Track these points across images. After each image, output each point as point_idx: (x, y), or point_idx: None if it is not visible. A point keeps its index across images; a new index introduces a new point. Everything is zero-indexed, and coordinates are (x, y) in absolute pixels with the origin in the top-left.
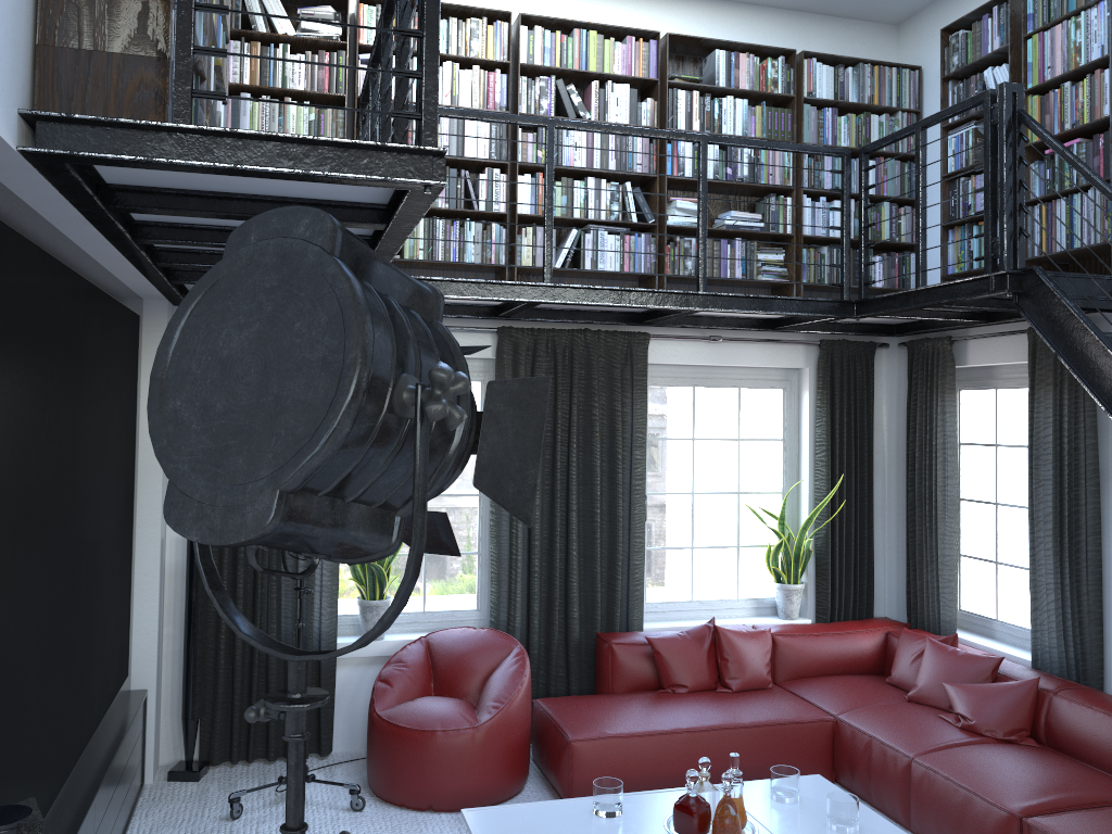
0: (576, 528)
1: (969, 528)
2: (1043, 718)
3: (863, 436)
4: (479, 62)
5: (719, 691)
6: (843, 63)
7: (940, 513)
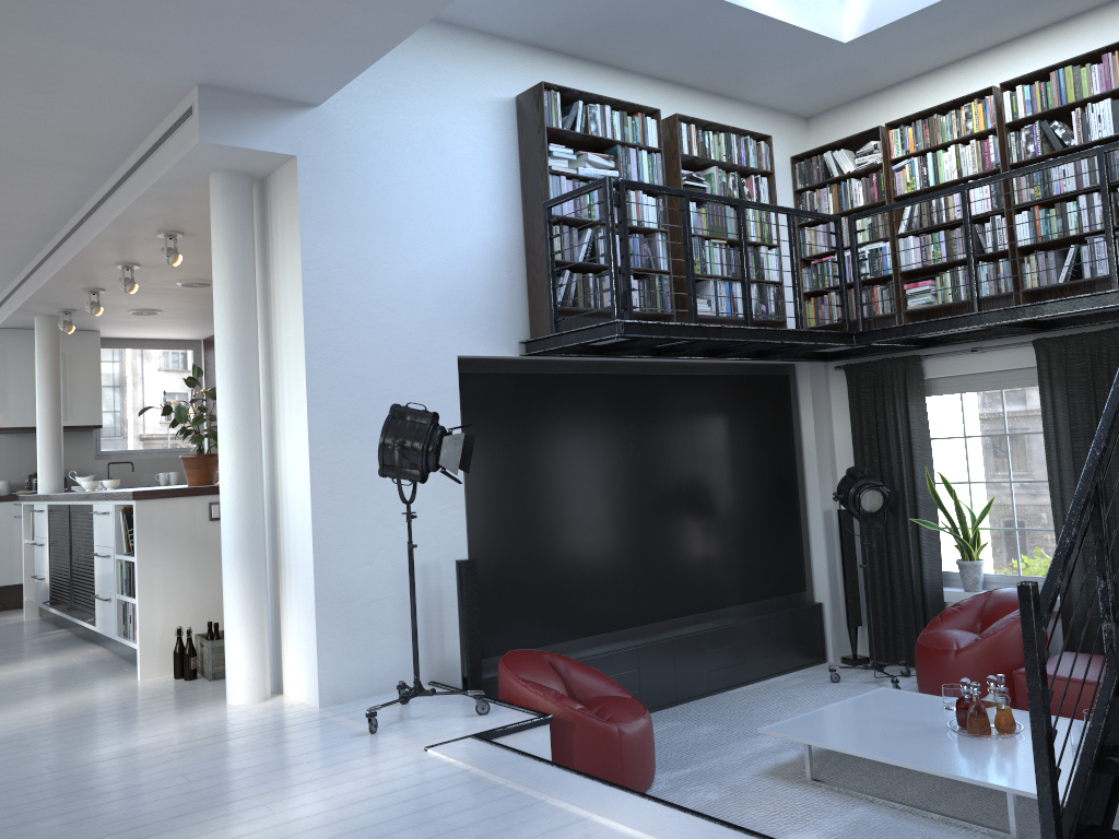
0: None
1: None
2: None
3: None
4: (976, 135)
5: None
6: None
7: None
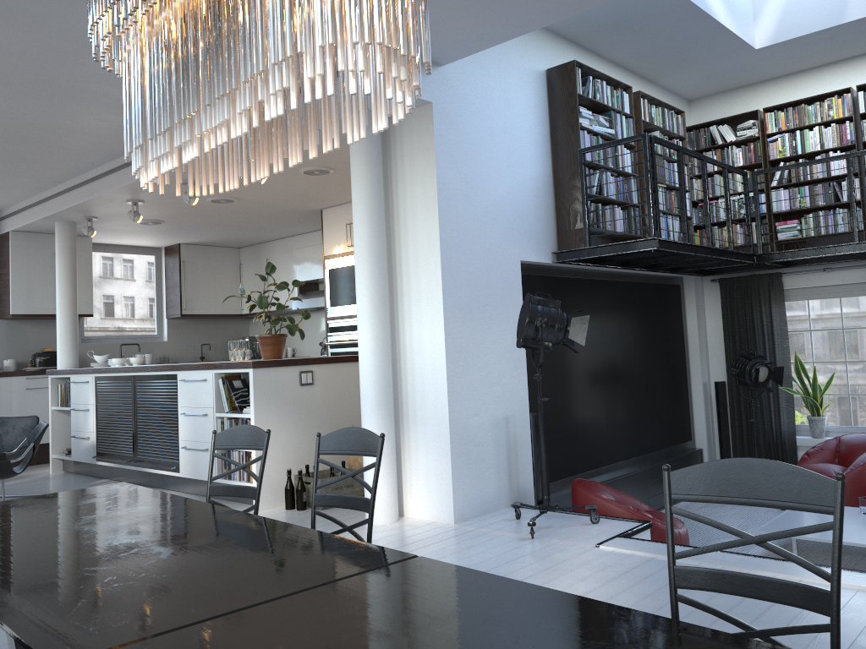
0: None
1: None
2: None
3: None
4: (835, 120)
5: None
6: None
7: None
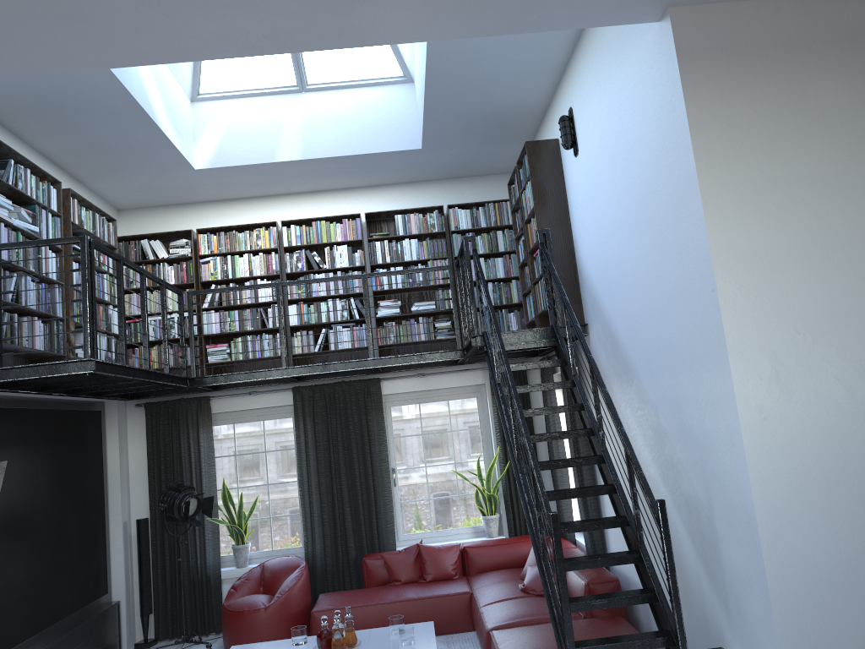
0: (346, 494)
1: None
2: None
3: None
4: (263, 250)
5: (419, 582)
6: (477, 204)
7: None
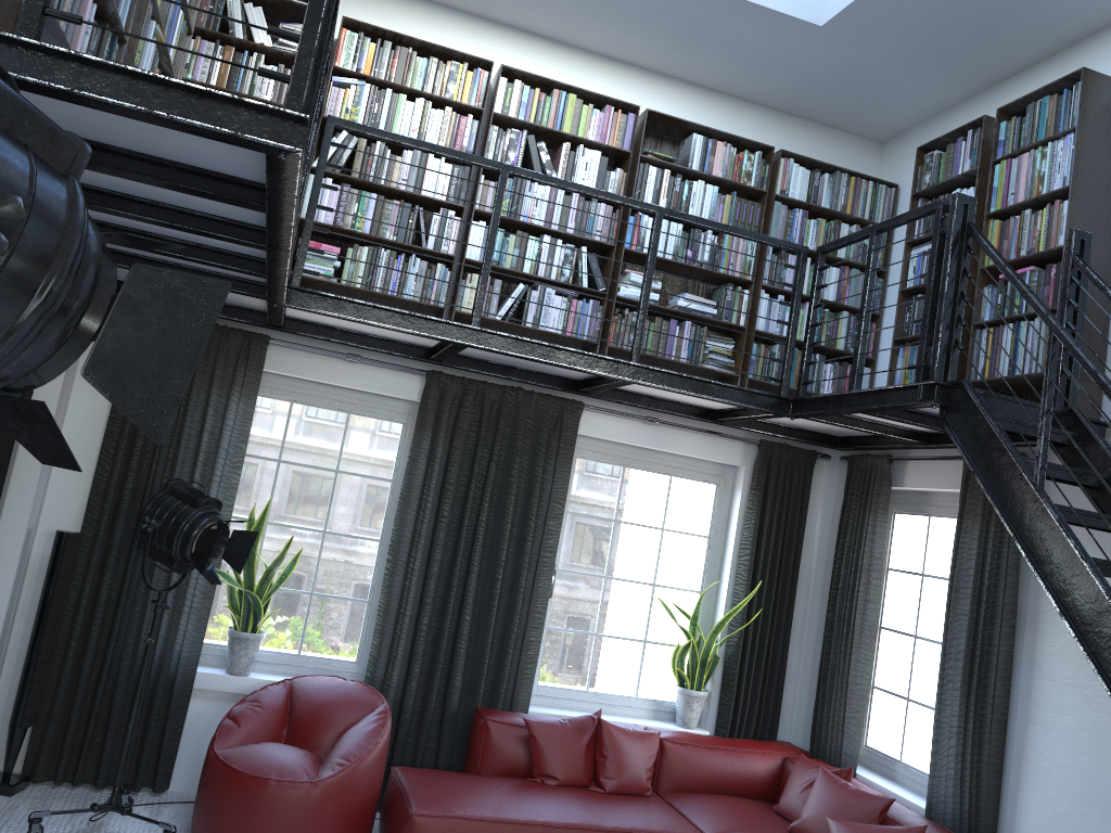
0: (473, 591)
1: (886, 659)
2: None
3: (791, 545)
4: (453, 104)
5: (591, 789)
6: (821, 169)
7: (857, 637)
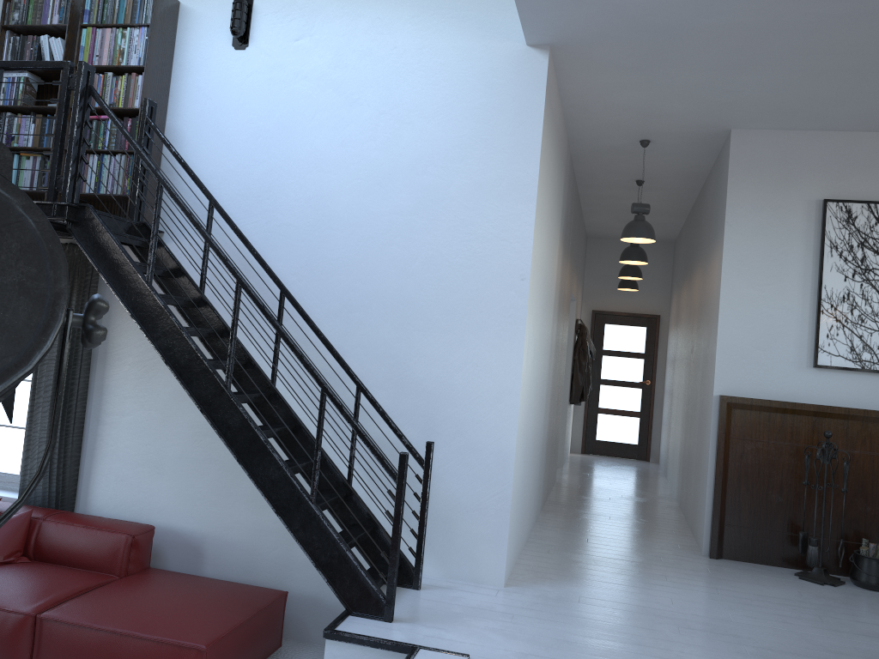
0: None
1: None
2: (34, 539)
3: None
4: None
5: None
6: None
7: None
